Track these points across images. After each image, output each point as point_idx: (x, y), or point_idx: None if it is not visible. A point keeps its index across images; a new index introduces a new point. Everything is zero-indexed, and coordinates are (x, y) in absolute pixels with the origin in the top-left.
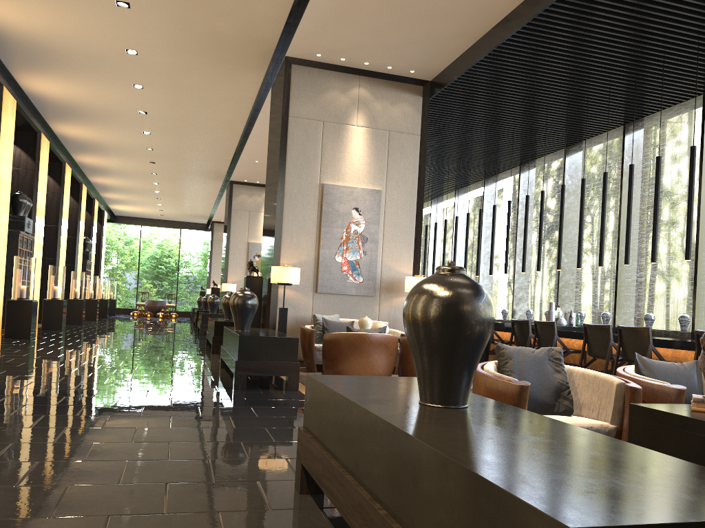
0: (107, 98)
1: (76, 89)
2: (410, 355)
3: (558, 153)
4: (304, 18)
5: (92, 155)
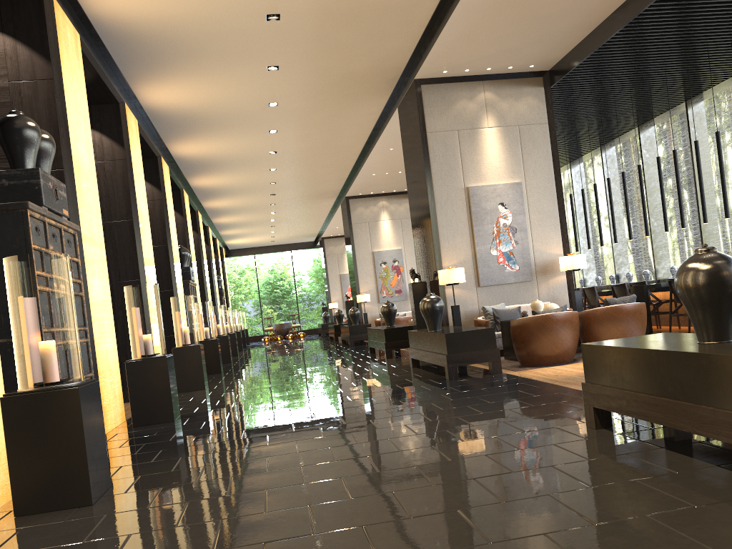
0: (243, 147)
1: (217, 145)
2: (591, 326)
3: (678, 107)
4: (435, 45)
5: (220, 198)
